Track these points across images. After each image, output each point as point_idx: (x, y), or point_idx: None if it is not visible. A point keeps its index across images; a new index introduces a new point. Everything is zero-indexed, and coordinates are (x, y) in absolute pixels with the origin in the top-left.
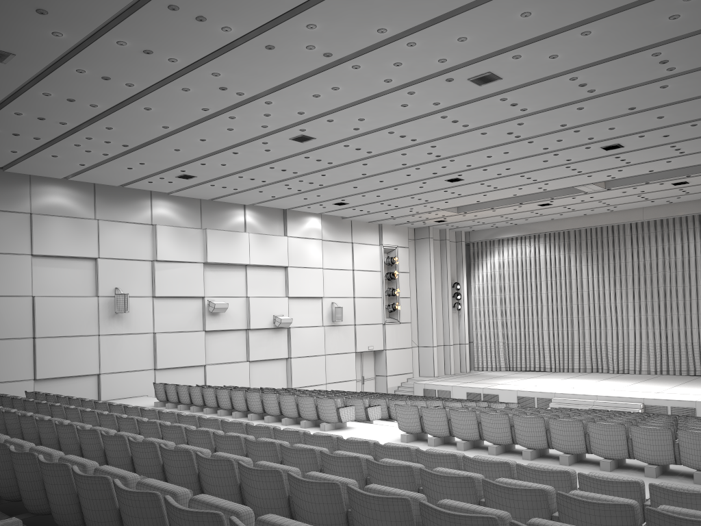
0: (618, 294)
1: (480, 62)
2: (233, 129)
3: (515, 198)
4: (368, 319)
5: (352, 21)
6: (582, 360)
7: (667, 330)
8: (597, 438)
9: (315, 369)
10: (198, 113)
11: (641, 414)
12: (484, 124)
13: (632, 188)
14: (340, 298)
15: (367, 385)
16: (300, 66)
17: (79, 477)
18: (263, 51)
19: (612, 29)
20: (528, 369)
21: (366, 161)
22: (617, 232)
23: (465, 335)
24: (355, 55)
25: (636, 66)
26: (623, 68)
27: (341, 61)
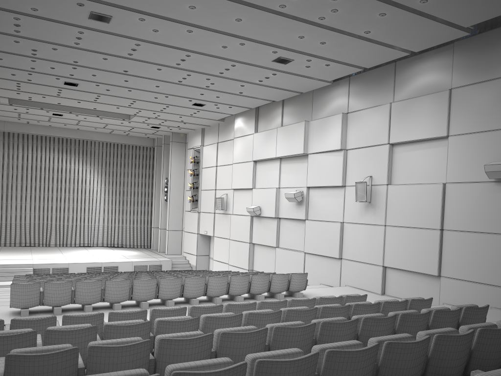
0: None
1: (120, 9)
2: None
3: None
4: None
5: None
6: None
7: (7, 214)
8: (190, 287)
9: None
10: None
11: (79, 273)
12: (31, 37)
13: (27, 108)
14: None
15: None
16: None
17: (415, 344)
18: None
19: (200, 36)
20: None
21: None
22: None
23: None
24: None
25: (171, 55)
26: (166, 53)
27: None
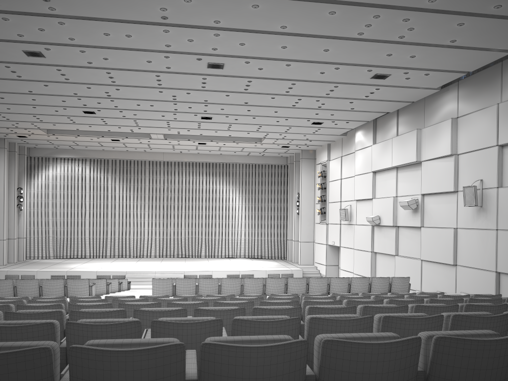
0: (139, 205)
1: (228, 58)
2: None
3: (99, 132)
4: None
5: (212, 10)
6: (113, 249)
7: (167, 230)
8: (293, 286)
9: None
10: None
11: None
12: (170, 87)
13: (178, 141)
14: None
15: None
16: (135, 15)
17: (388, 309)
18: None
19: (298, 67)
20: (73, 257)
21: (51, 84)
22: (140, 165)
23: (24, 231)
24: (176, 25)
25: (279, 85)
26: (274, 84)
27: (162, 24)
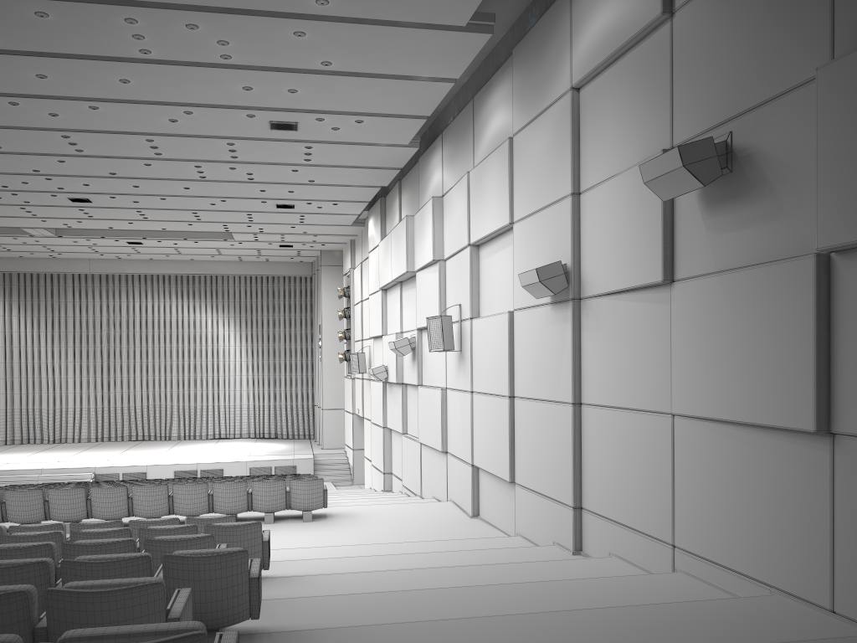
0: (57, 352)
1: None
2: None
3: None
4: None
5: None
6: (10, 430)
7: (110, 393)
8: (100, 502)
9: None
10: None
11: (105, 481)
12: None
13: (86, 239)
14: None
15: None
16: None
17: None
18: None
19: (119, 112)
20: None
21: None
22: (57, 281)
23: None
24: None
25: (129, 143)
26: (118, 142)
27: None
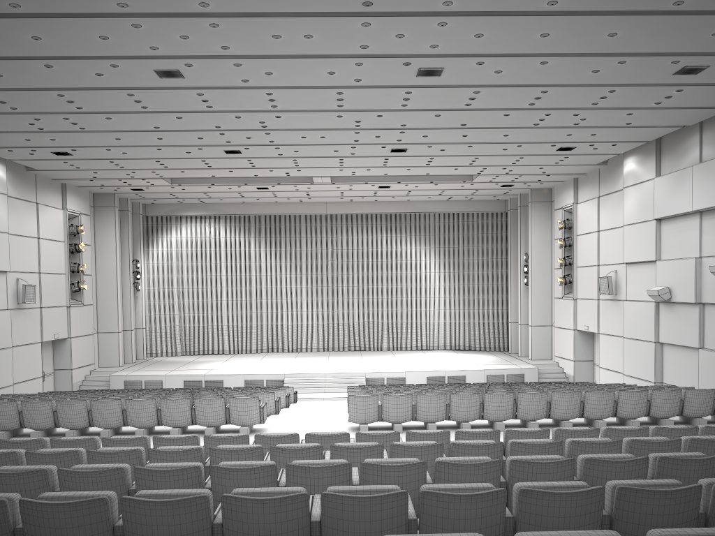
0: (294, 279)
1: (453, 58)
2: (109, 38)
3: (241, 178)
4: (54, 300)
5: None
6: (260, 341)
7: (334, 312)
8: (559, 405)
9: (2, 366)
10: (102, 5)
11: (418, 385)
12: (354, 109)
13: (350, 185)
14: (26, 273)
15: (47, 382)
16: (324, 3)
17: None
18: None
19: (559, 66)
20: (207, 352)
21: (186, 115)
22: (294, 221)
23: (143, 319)
24: (383, 13)
25: (521, 95)
26: (513, 94)
27: (362, 14)
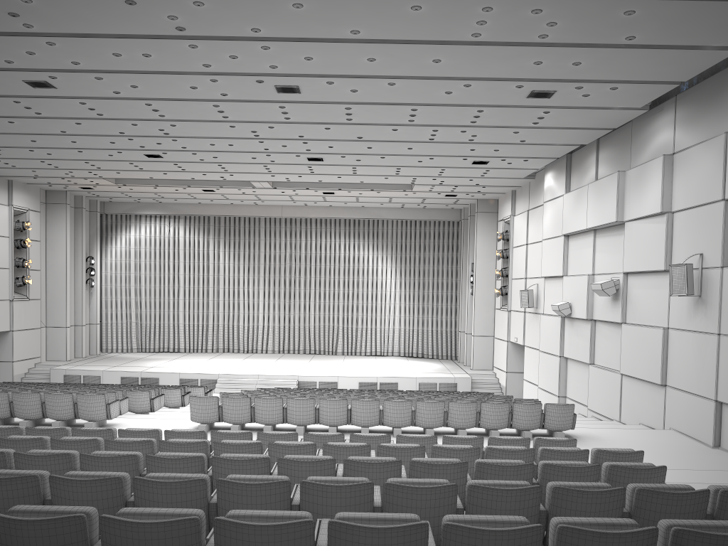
0: (251, 280)
1: (300, 77)
2: None
3: (184, 180)
4: None
5: (240, 14)
6: (215, 341)
7: (290, 315)
8: (391, 413)
9: None
10: None
11: (327, 389)
12: (242, 120)
13: (293, 190)
14: None
15: None
16: (139, 27)
17: (336, 487)
18: (119, 2)
19: (409, 87)
20: (162, 350)
21: (83, 121)
22: (253, 223)
23: (97, 315)
24: (203, 37)
25: (395, 112)
26: (386, 111)
27: (184, 37)
